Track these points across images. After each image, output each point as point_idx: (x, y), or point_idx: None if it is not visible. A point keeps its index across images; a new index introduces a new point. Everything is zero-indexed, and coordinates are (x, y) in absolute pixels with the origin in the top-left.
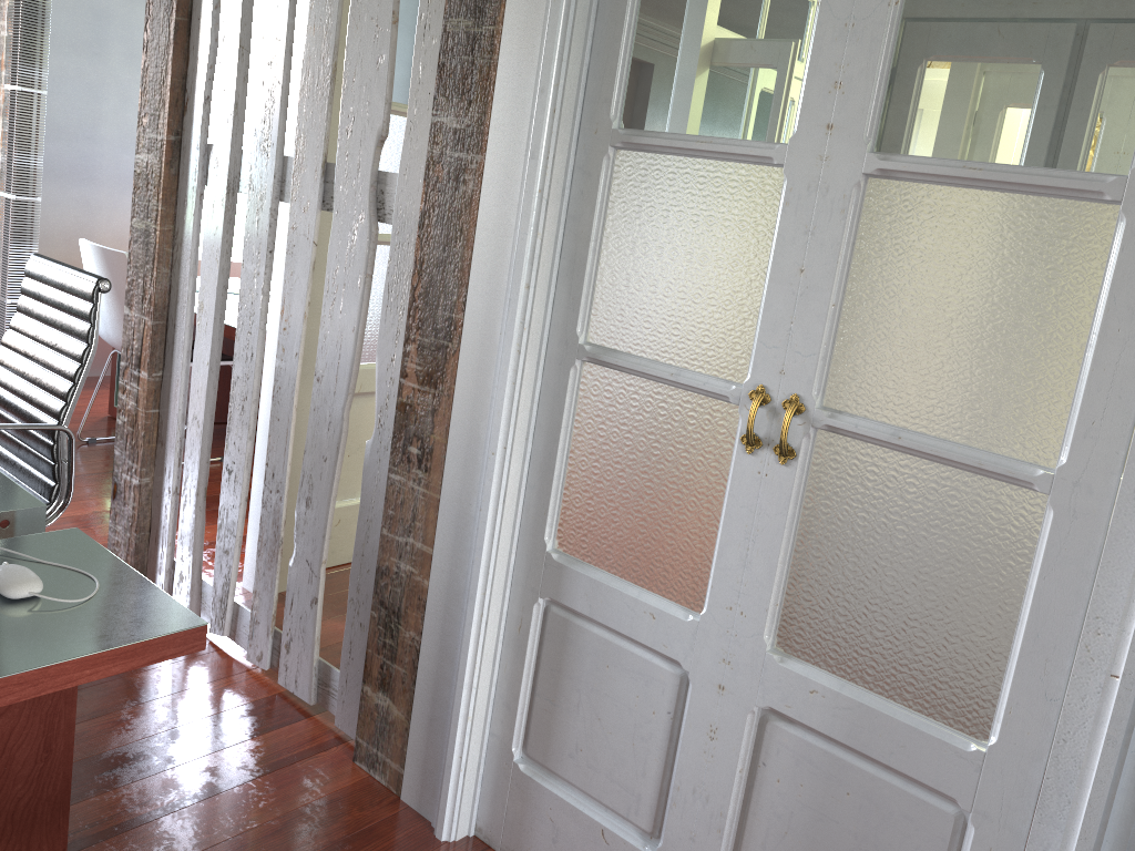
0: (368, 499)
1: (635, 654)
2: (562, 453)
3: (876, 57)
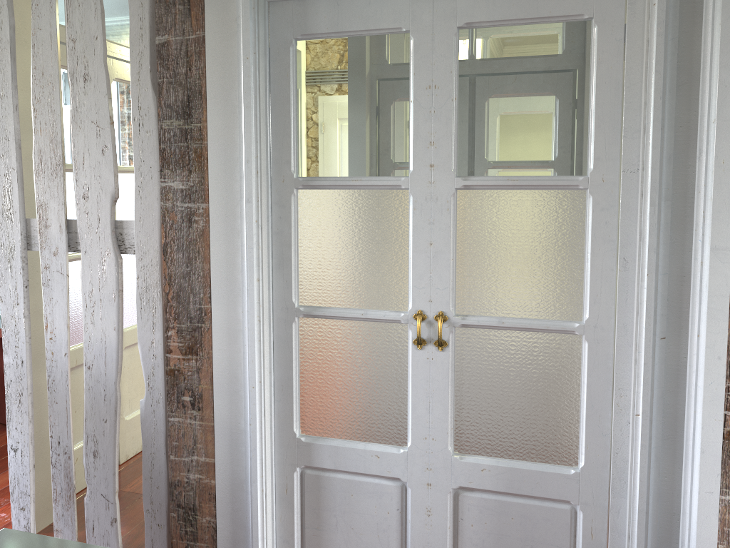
0: (149, 439)
1: (369, 482)
2: (295, 375)
3: (450, 127)
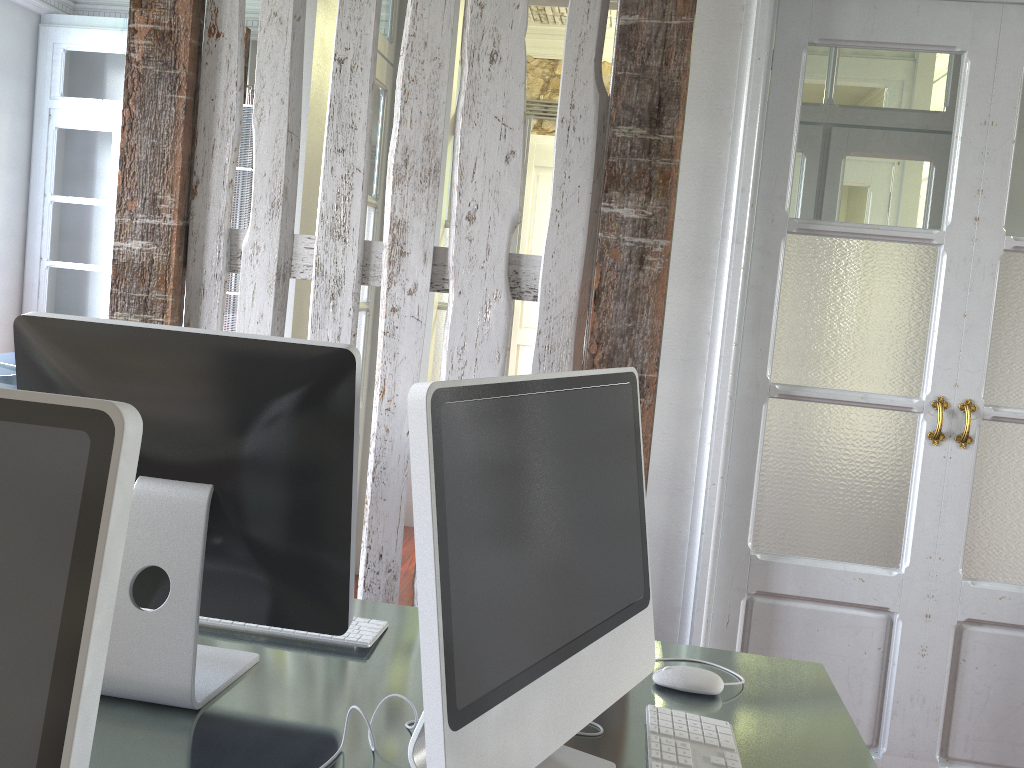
0: None
1: (843, 613)
2: (757, 473)
3: (1006, 174)
